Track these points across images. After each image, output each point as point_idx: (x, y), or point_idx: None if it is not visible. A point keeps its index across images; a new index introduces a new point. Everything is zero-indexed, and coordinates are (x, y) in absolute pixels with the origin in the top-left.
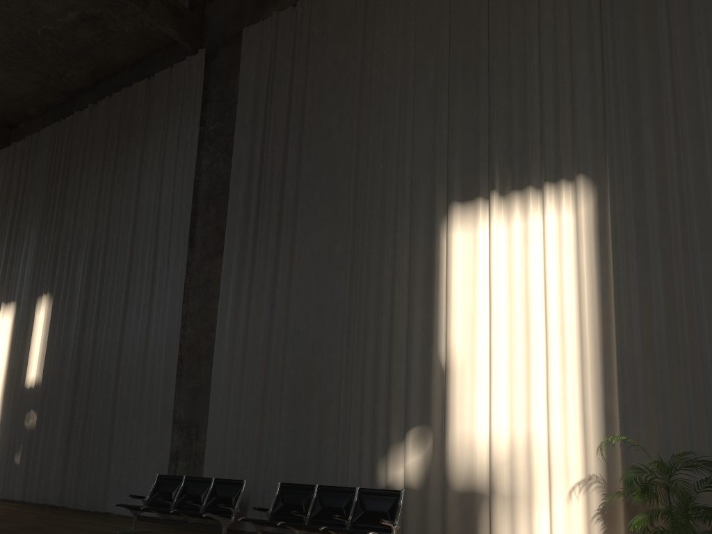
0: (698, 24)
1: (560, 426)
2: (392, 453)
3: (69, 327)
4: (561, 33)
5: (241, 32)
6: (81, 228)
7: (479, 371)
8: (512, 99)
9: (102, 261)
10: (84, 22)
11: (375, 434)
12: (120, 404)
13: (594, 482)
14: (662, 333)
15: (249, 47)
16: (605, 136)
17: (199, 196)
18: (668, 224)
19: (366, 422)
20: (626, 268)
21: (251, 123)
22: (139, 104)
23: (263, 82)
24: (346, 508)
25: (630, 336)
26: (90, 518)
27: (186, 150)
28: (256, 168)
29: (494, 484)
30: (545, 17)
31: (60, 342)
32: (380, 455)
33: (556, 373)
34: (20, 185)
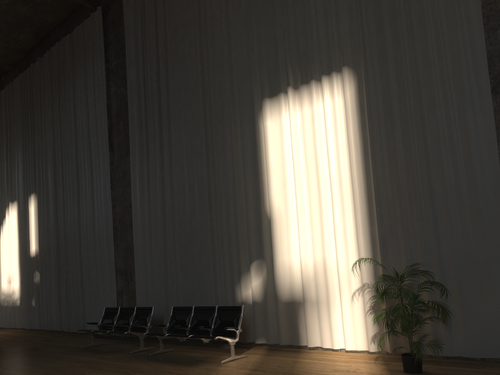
0: None
1: (343, 251)
2: (243, 280)
3: (49, 214)
4: None
5: None
6: (46, 146)
7: (291, 218)
8: (296, 14)
9: (61, 168)
10: (18, 0)
11: (232, 268)
12: (84, 262)
13: (367, 288)
14: (404, 178)
15: (127, 0)
16: (359, 35)
17: (112, 114)
18: (404, 97)
19: (226, 260)
20: (379, 133)
21: (135, 57)
22: (67, 53)
23: (139, 25)
24: (210, 320)
25: (384, 183)
26: (75, 337)
27: (99, 82)
28: (142, 90)
29: (304, 295)
30: None
31: (45, 225)
32: (236, 282)
33: (338, 215)
34: (7, 121)
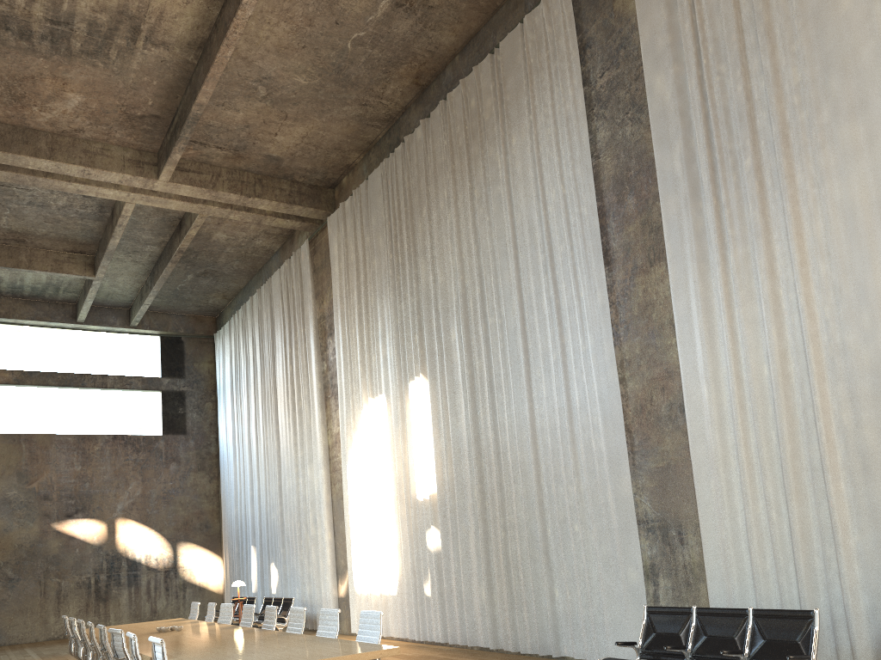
0: None
1: None
2: None
3: (456, 413)
4: None
5: None
6: (443, 282)
7: None
8: None
9: (482, 318)
10: (399, 8)
11: None
12: (550, 505)
13: None
14: None
15: None
16: None
17: (604, 187)
18: None
19: None
20: None
21: (670, 47)
22: (486, 93)
23: None
24: None
25: None
26: None
27: (570, 128)
28: (696, 111)
29: None
30: None
31: (448, 435)
32: None
33: None
34: (358, 252)
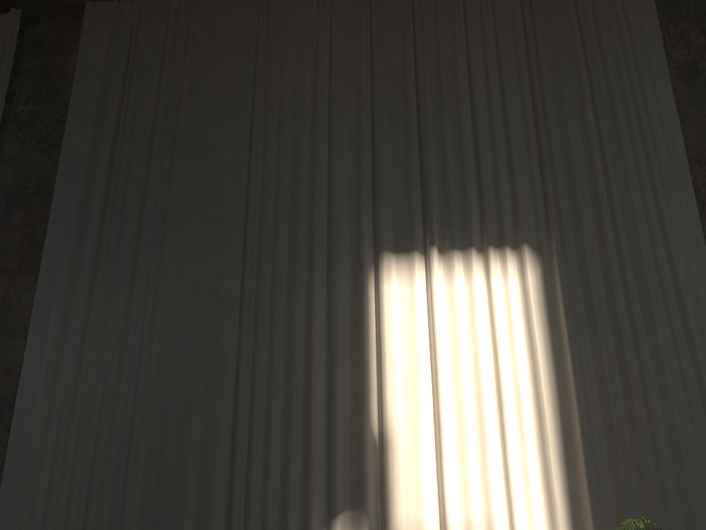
0: (623, 130)
1: (524, 508)
2: None
3: None
4: (495, 106)
5: (82, 6)
6: None
7: (424, 444)
8: (448, 157)
9: None
10: None
11: (286, 523)
12: None
13: None
14: (620, 410)
15: (96, 26)
16: (547, 212)
17: None
18: (615, 304)
19: (272, 506)
20: (579, 343)
21: (95, 114)
22: None
23: (117, 70)
24: None
25: (589, 412)
26: None
27: None
28: (103, 170)
29: None
30: (478, 87)
31: None
32: None
33: (515, 449)
34: None
